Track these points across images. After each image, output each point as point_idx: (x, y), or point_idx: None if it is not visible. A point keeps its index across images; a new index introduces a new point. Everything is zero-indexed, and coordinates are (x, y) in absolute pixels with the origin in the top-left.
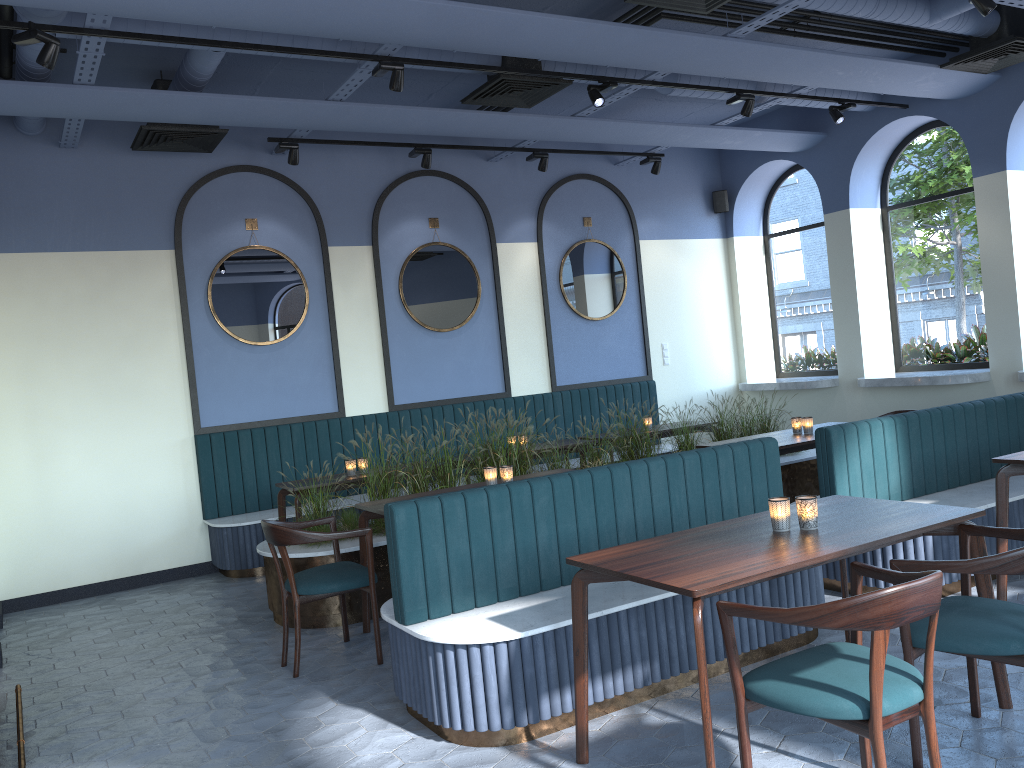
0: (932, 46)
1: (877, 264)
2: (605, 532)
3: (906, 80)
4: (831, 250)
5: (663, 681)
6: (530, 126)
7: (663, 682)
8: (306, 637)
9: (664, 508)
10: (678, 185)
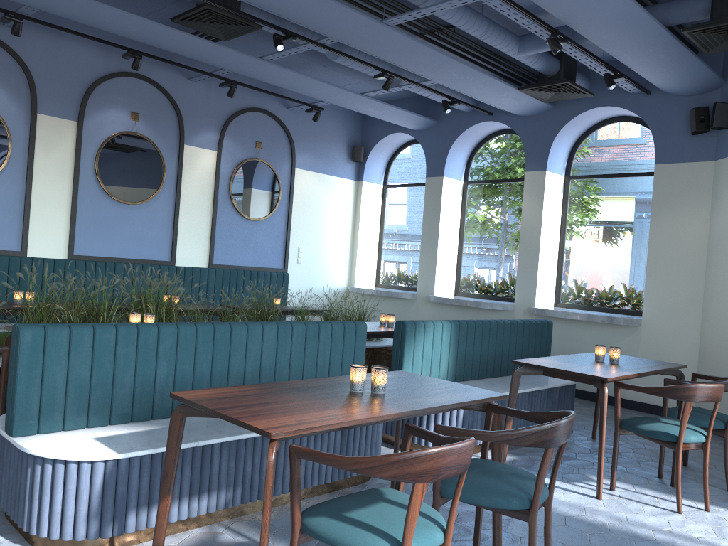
0: (515, 76)
1: (455, 219)
2: (217, 376)
3: (495, 93)
4: (427, 203)
5: (242, 505)
6: (225, 56)
7: (242, 506)
8: None
9: (270, 364)
10: (330, 135)
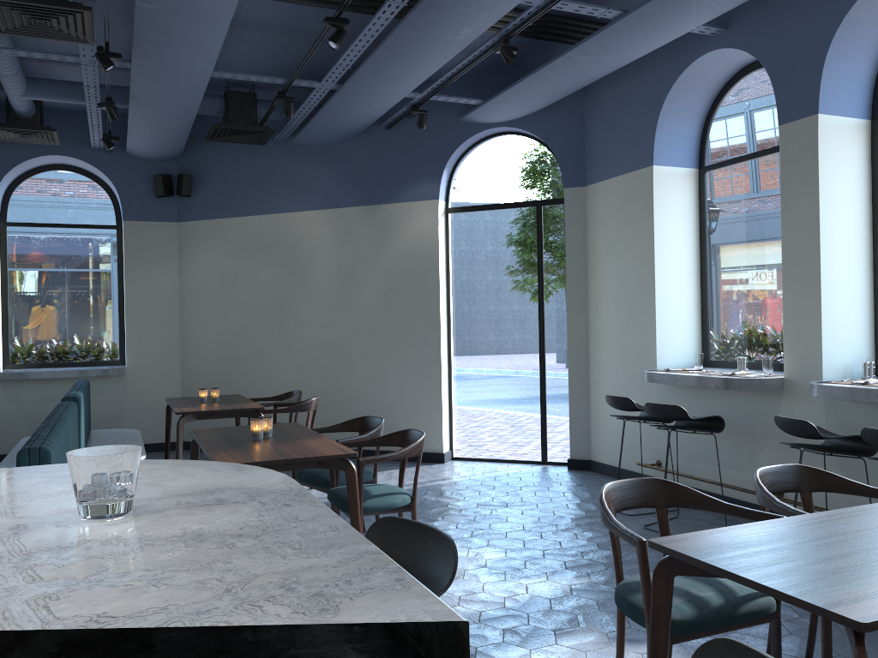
0: None
1: None
2: None
3: None
4: None
5: None
6: None
7: None
8: None
9: None
10: None
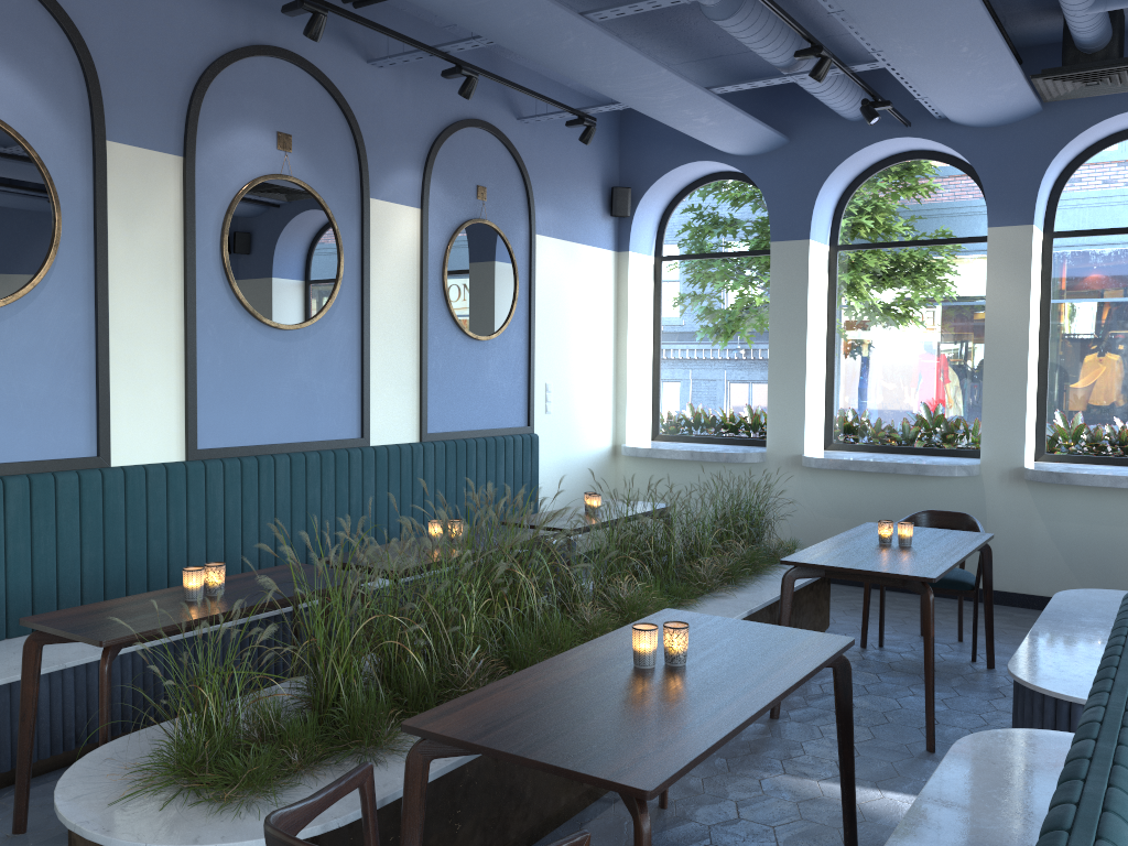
0: None
1: (822, 314)
2: None
3: (991, 84)
4: (776, 288)
5: None
6: (524, 11)
7: None
8: None
9: None
10: (579, 168)
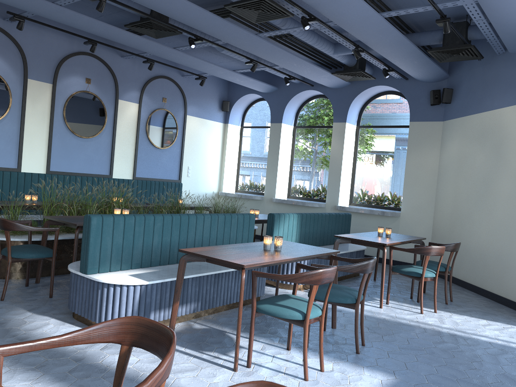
0: (328, 64)
1: (288, 150)
2: (182, 243)
3: (318, 75)
4: (271, 139)
5: (200, 311)
6: (153, 47)
7: (200, 312)
8: (1, 283)
9: (207, 237)
10: (208, 93)
